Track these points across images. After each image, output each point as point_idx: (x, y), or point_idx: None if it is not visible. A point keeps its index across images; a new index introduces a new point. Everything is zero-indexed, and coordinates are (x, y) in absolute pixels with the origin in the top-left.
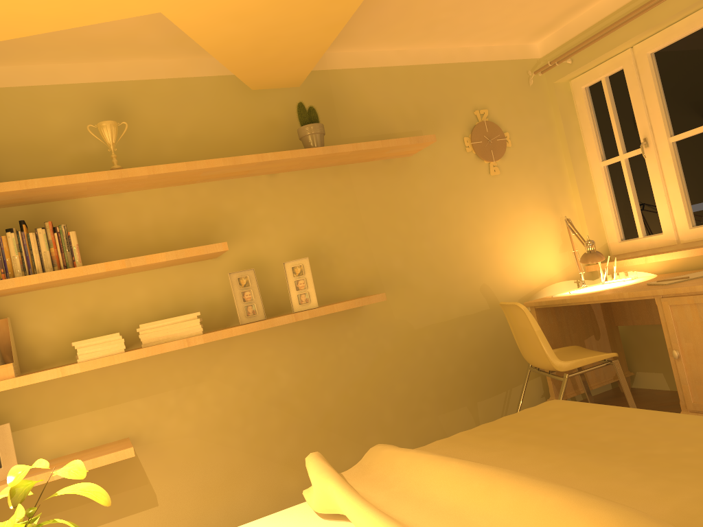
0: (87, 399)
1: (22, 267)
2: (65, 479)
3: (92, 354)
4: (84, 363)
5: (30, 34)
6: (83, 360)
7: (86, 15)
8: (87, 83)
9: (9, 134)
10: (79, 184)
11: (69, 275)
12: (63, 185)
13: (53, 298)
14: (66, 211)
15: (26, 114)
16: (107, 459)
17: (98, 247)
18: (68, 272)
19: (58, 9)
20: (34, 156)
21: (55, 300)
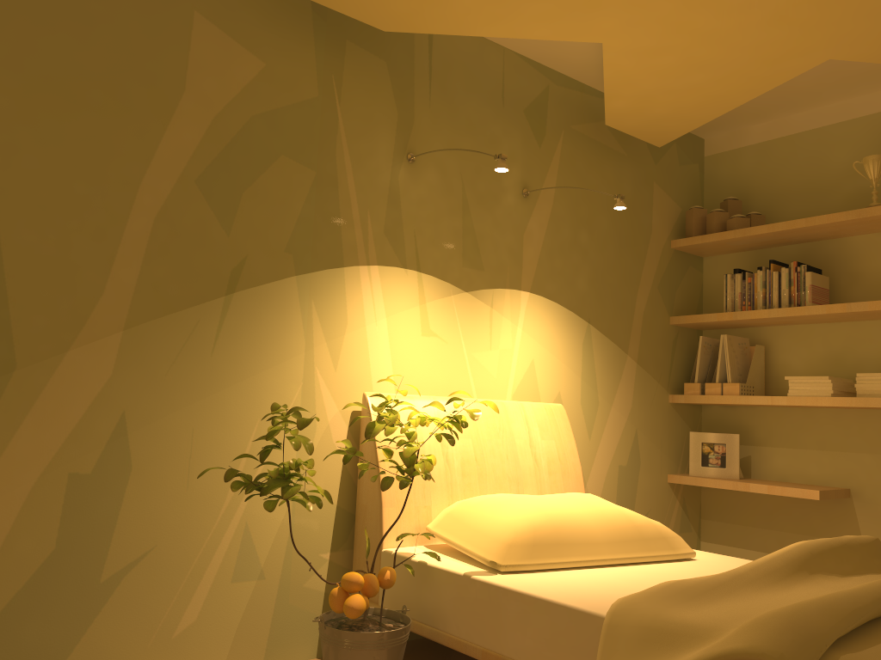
0: (817, 437)
1: (764, 302)
2: (785, 504)
3: (800, 391)
4: (790, 397)
5: (738, 105)
6: (791, 395)
7: (765, 81)
8: (876, 113)
9: (795, 177)
10: (819, 225)
11: (792, 313)
12: (803, 227)
13: (805, 334)
14: (831, 250)
15: (812, 156)
16: (793, 492)
17: (855, 288)
18: (792, 311)
19: (737, 85)
20: (812, 196)
21: (806, 336)
